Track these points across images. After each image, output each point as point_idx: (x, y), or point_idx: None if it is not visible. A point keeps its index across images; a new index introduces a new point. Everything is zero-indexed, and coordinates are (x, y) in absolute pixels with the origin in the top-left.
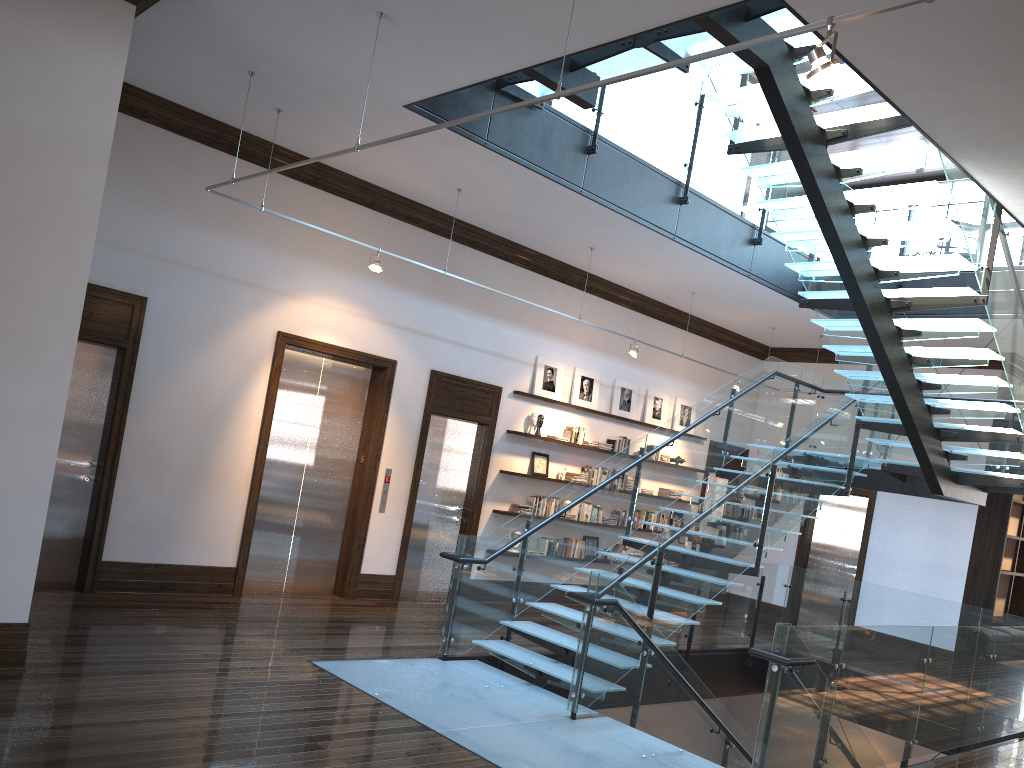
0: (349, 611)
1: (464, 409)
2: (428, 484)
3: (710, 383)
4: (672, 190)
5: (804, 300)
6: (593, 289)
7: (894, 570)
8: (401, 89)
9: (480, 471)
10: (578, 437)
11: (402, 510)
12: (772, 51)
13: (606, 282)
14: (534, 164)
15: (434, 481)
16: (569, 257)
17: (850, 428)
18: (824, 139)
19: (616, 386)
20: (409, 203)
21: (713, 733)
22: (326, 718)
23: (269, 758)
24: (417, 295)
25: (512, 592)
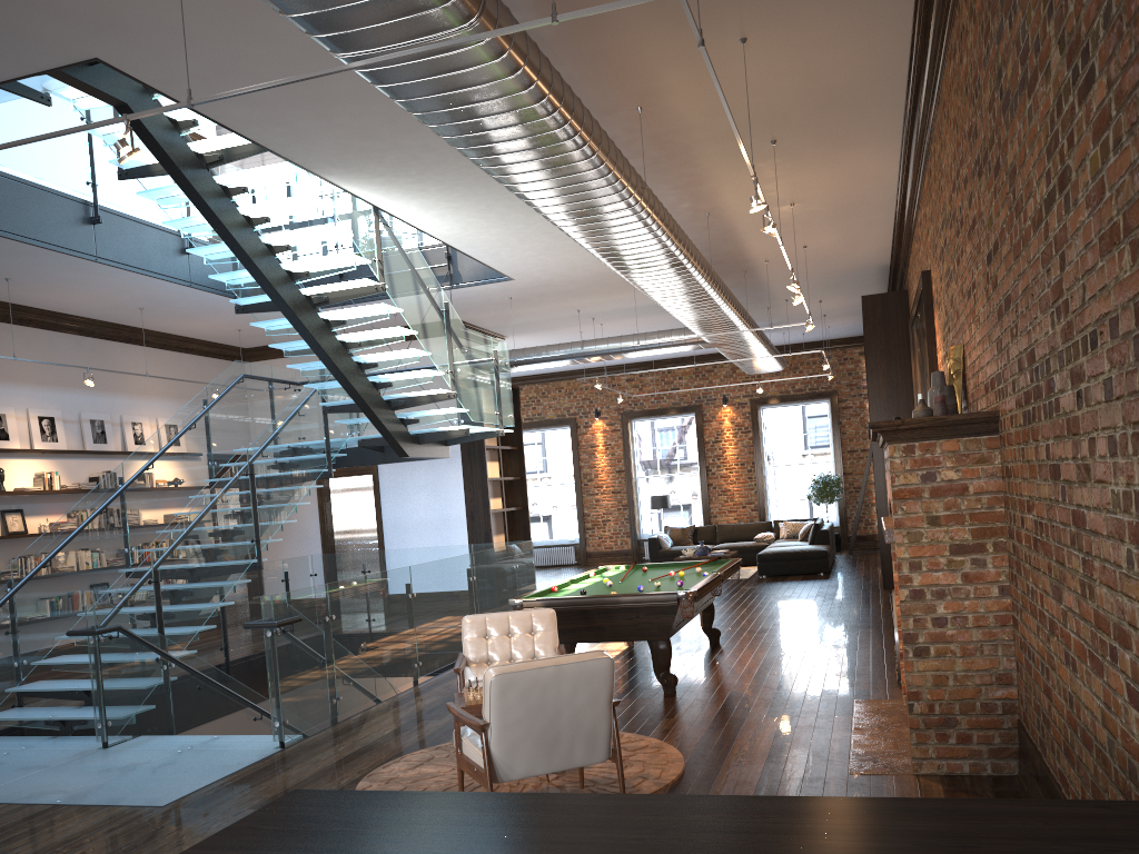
0: None
1: None
2: None
3: (191, 396)
4: (81, 211)
5: (239, 306)
6: (25, 320)
7: (410, 534)
8: None
9: None
10: (53, 483)
11: None
12: (127, 90)
13: (39, 310)
14: None
15: None
16: None
17: (319, 415)
18: (205, 163)
19: (84, 419)
20: None
21: (258, 721)
22: None
23: None
24: None
25: (12, 657)
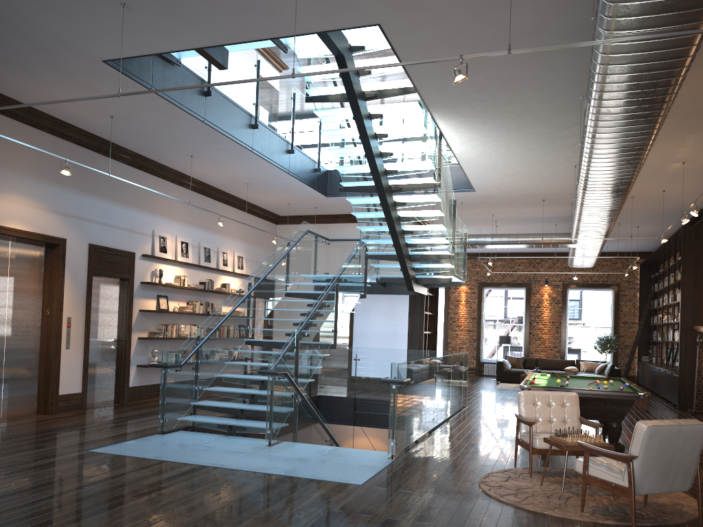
0: (65, 421)
1: (113, 270)
2: (93, 325)
3: (251, 240)
4: (248, 120)
5: (342, 187)
6: (182, 183)
7: (369, 340)
8: (108, 50)
9: (127, 312)
10: (185, 282)
11: (81, 345)
12: (345, 48)
13: (190, 178)
14: (178, 102)
15: (96, 322)
16: (171, 162)
17: (363, 259)
18: (364, 97)
19: (201, 246)
20: (64, 124)
21: (326, 442)
22: (145, 474)
23: (145, 498)
24: (74, 191)
25: (195, 383)
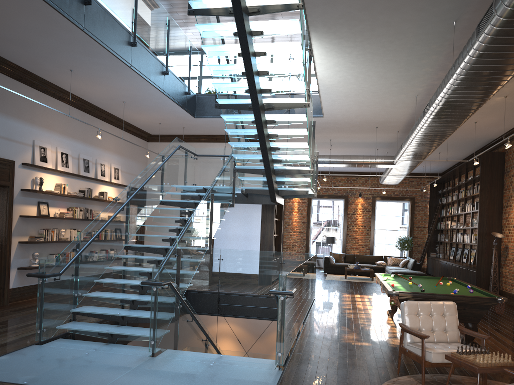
0: None
1: None
2: None
3: (126, 155)
4: (127, 37)
5: (217, 104)
6: (62, 98)
7: (228, 241)
8: None
9: (7, 217)
10: (65, 190)
11: None
12: None
13: (70, 94)
14: (56, 5)
15: None
16: (51, 76)
17: (232, 172)
18: (247, 12)
19: (80, 158)
20: None
21: (203, 341)
22: None
23: None
24: None
25: (74, 290)
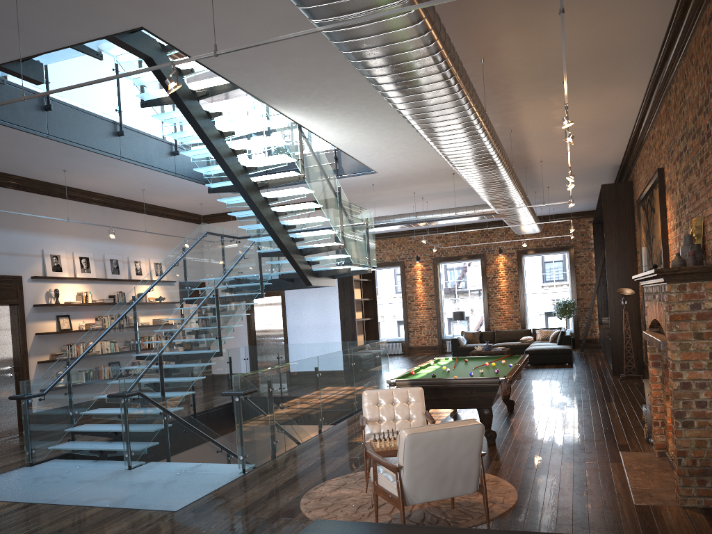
0: None
1: None
2: None
3: (170, 245)
4: (112, 127)
5: (210, 188)
6: (72, 196)
7: (304, 334)
8: None
9: (20, 337)
10: (88, 298)
11: None
12: (152, 49)
13: (81, 190)
14: (8, 122)
15: None
16: (49, 178)
17: (256, 258)
18: (196, 96)
19: (106, 259)
20: None
21: (219, 453)
22: None
23: None
24: None
25: (68, 409)
